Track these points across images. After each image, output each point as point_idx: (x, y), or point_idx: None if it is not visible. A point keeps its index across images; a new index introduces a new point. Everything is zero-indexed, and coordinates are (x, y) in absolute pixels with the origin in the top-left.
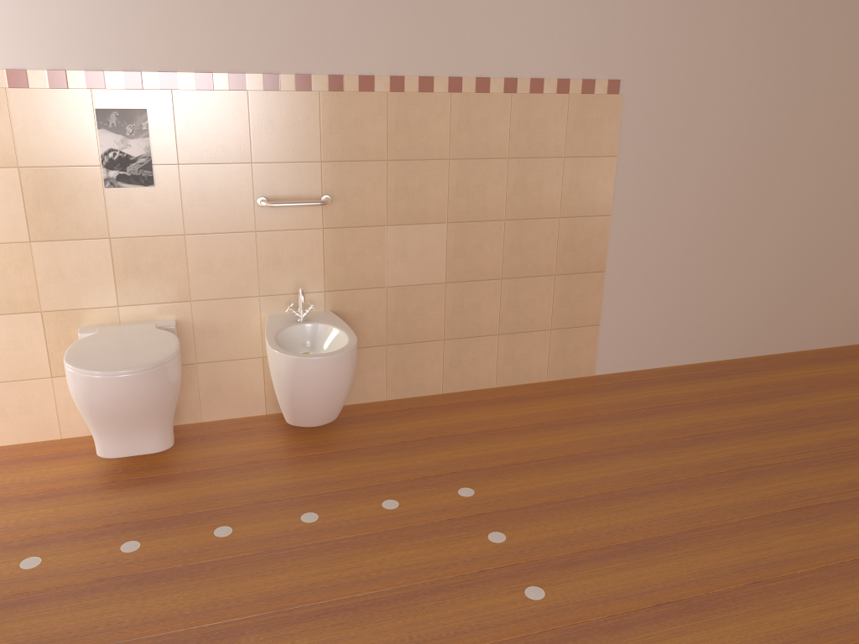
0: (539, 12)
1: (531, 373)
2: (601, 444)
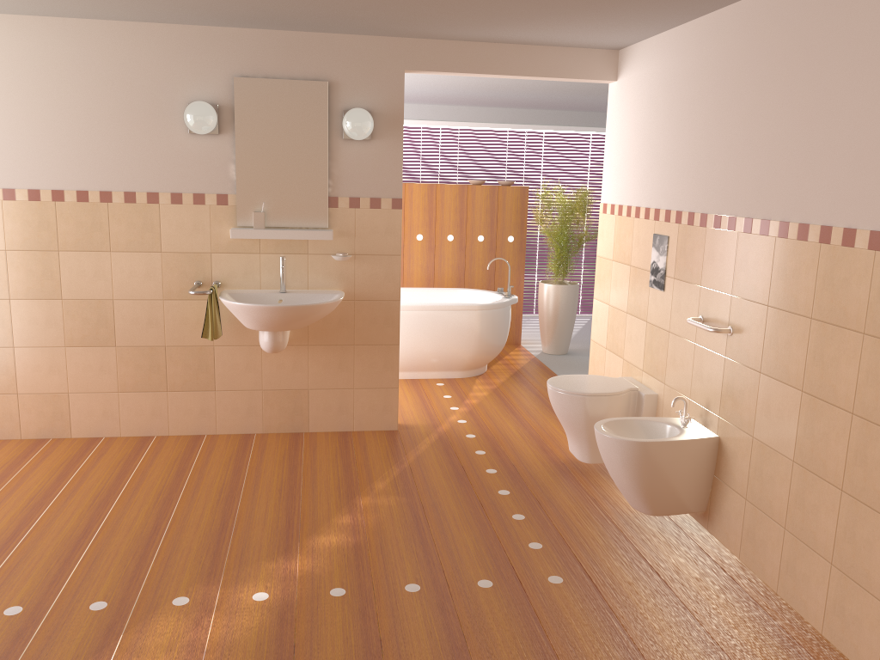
0: None
1: (859, 653)
2: None
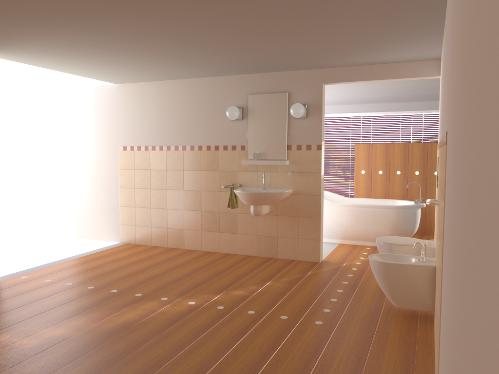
0: (446, 87)
1: None
2: (322, 365)
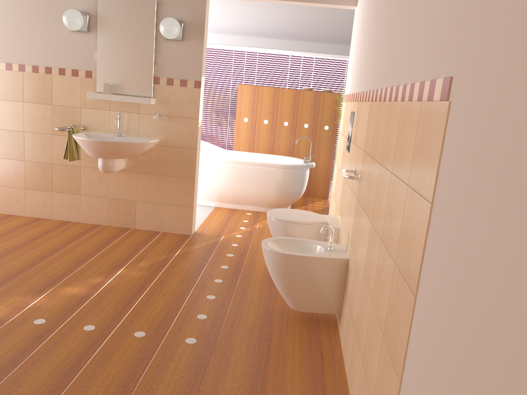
0: (426, 3)
1: None
2: None
